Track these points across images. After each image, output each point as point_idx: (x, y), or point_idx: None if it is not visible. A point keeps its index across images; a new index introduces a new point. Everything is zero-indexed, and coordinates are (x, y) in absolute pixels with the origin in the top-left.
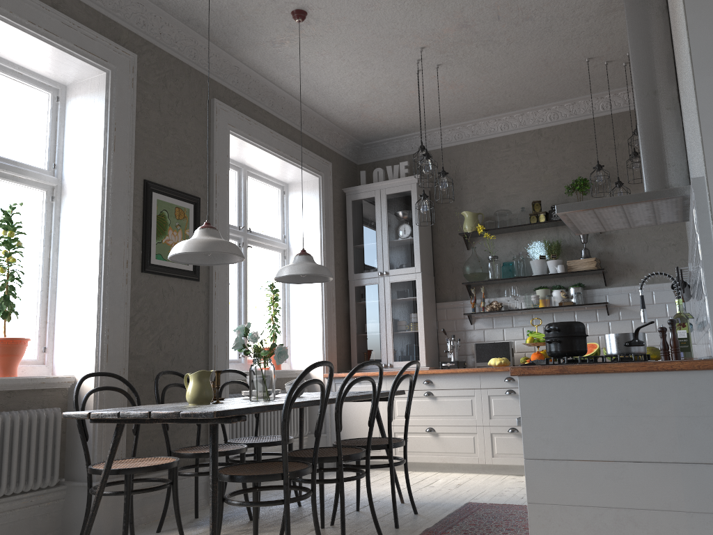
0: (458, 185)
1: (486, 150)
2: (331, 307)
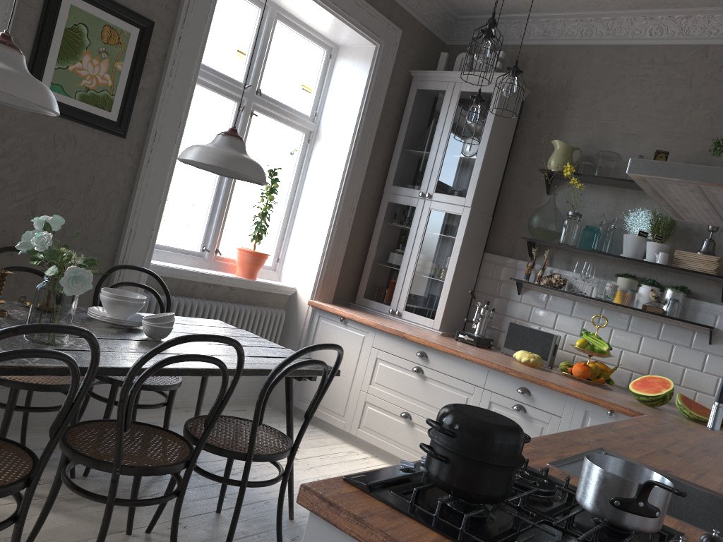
0: (564, 102)
1: (619, 60)
2: (347, 220)
